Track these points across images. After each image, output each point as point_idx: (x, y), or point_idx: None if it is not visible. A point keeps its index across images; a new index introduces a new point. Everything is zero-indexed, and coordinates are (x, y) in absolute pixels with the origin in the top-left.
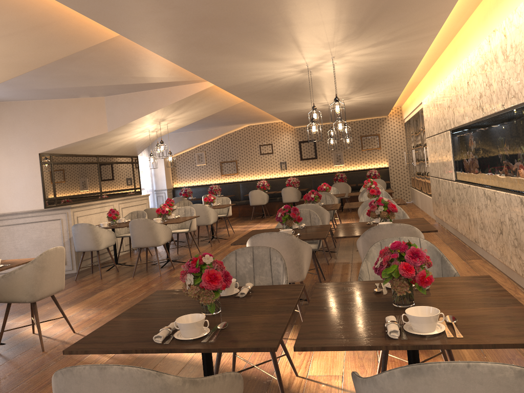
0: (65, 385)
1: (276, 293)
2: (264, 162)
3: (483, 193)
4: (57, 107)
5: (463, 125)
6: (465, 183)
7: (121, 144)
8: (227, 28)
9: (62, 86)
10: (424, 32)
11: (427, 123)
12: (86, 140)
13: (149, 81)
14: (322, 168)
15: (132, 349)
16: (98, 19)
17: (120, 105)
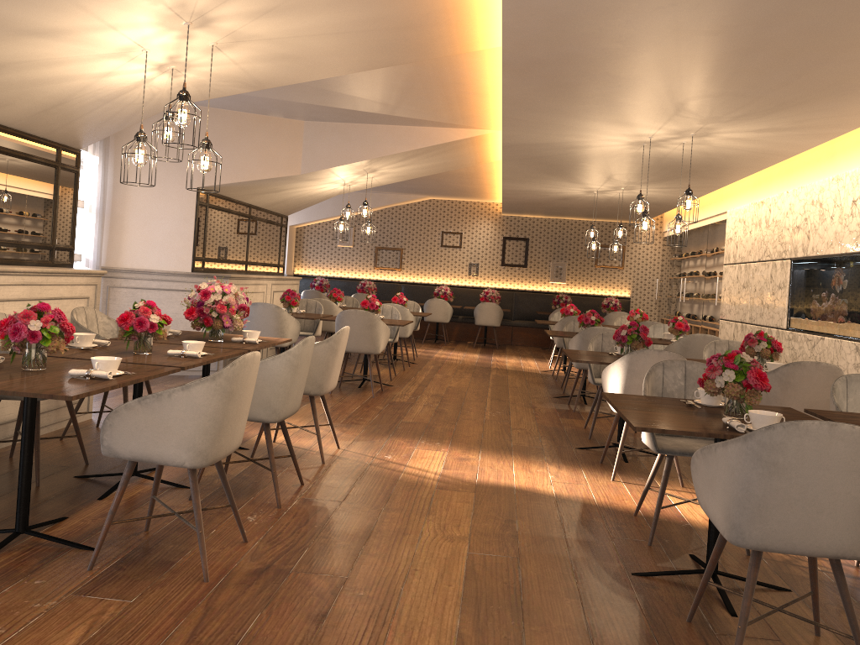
0: (784, 437)
1: (774, 411)
2: (445, 259)
3: (855, 348)
4: (234, 124)
5: (827, 255)
6: (812, 334)
7: (292, 194)
8: (631, 78)
9: (274, 96)
10: (836, 128)
11: (733, 243)
12: (264, 181)
13: (394, 113)
14: (532, 282)
15: (720, 434)
16: (510, 38)
17: (327, 138)
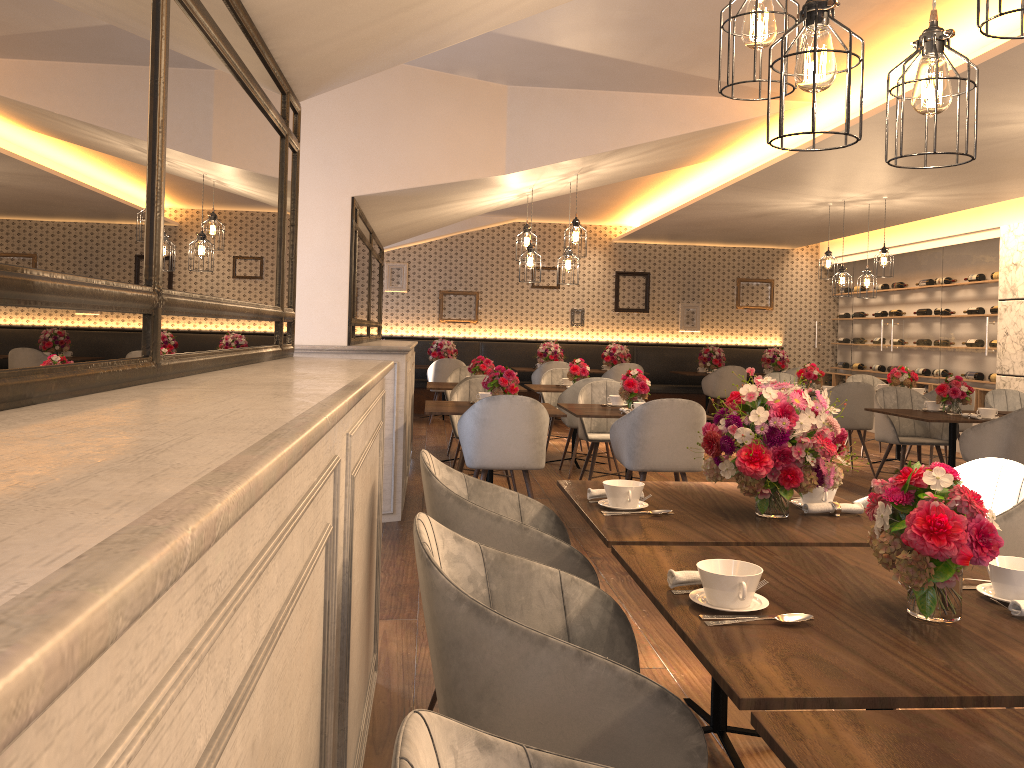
0: None
1: None
2: (538, 304)
3: None
4: (405, 86)
5: None
6: None
7: (441, 211)
8: None
9: (523, 30)
10: None
11: None
12: (446, 186)
13: (693, 69)
14: (656, 332)
15: None
16: None
17: (547, 115)
